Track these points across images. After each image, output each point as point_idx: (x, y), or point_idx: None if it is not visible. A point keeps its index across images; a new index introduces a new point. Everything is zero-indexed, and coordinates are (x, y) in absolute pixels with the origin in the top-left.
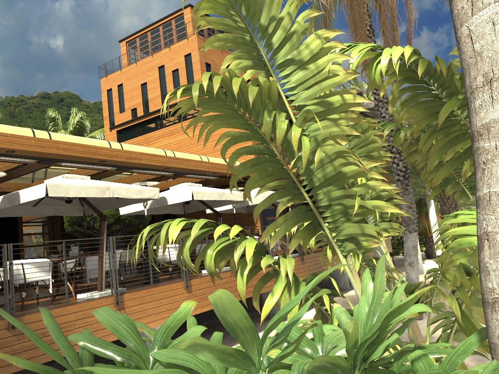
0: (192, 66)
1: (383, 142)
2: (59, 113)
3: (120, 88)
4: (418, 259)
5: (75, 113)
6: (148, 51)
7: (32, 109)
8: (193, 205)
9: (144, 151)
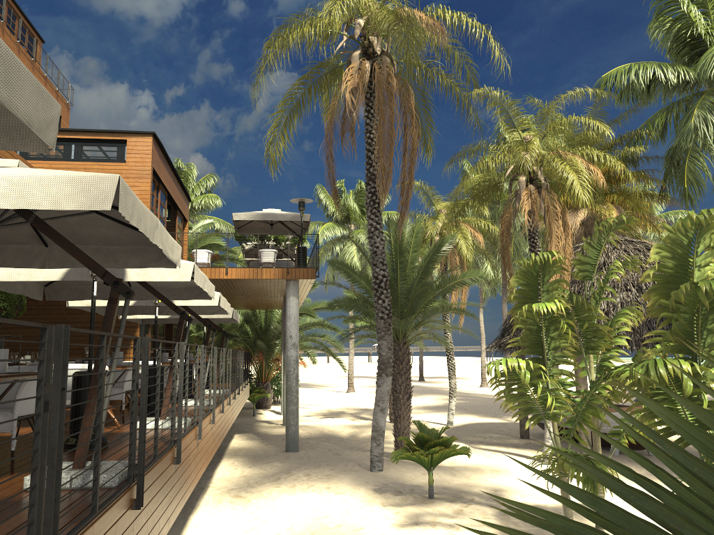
0: None
1: (567, 302)
2: None
3: None
4: None
5: None
6: None
7: None
8: None
9: None
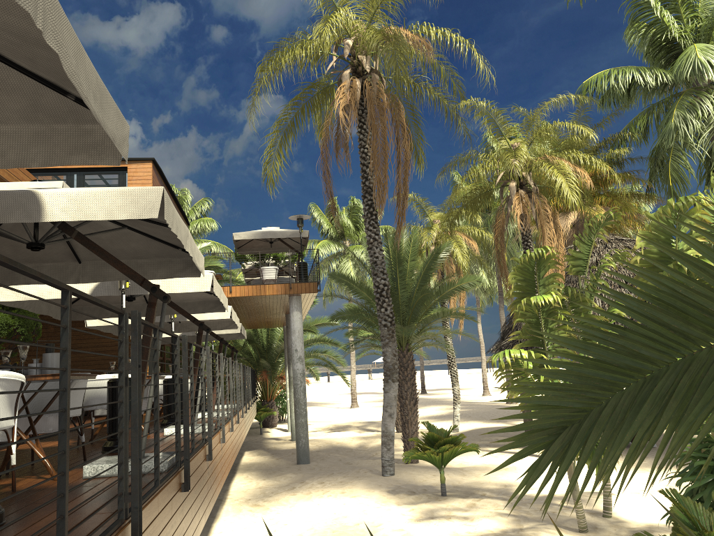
0: None
1: (562, 295)
2: None
3: None
4: None
5: None
6: None
7: None
8: None
9: None
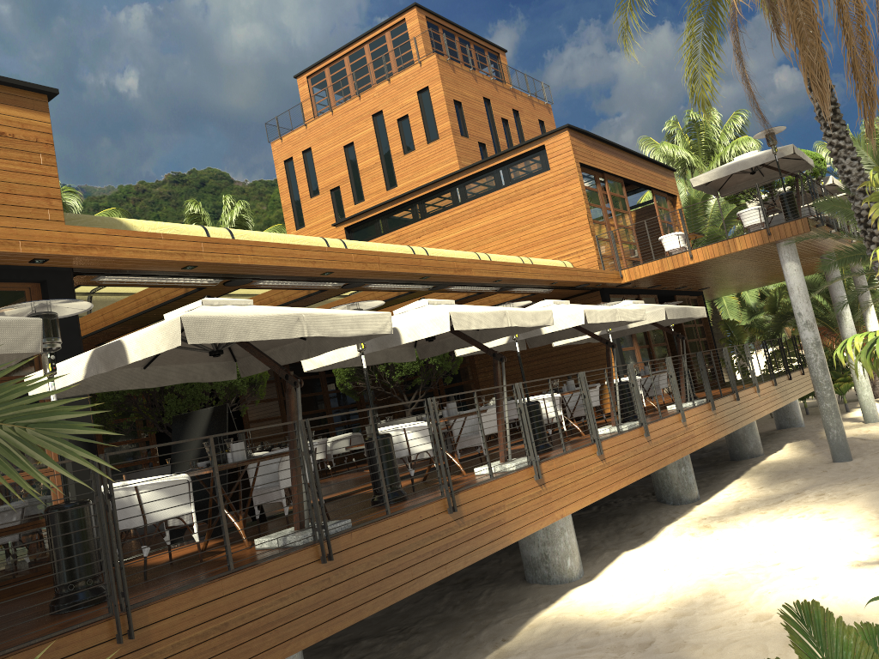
0: (433, 109)
1: None
2: (201, 206)
3: (307, 156)
4: (869, 399)
5: (228, 203)
6: (348, 90)
7: (161, 204)
8: (541, 335)
9: (454, 256)
